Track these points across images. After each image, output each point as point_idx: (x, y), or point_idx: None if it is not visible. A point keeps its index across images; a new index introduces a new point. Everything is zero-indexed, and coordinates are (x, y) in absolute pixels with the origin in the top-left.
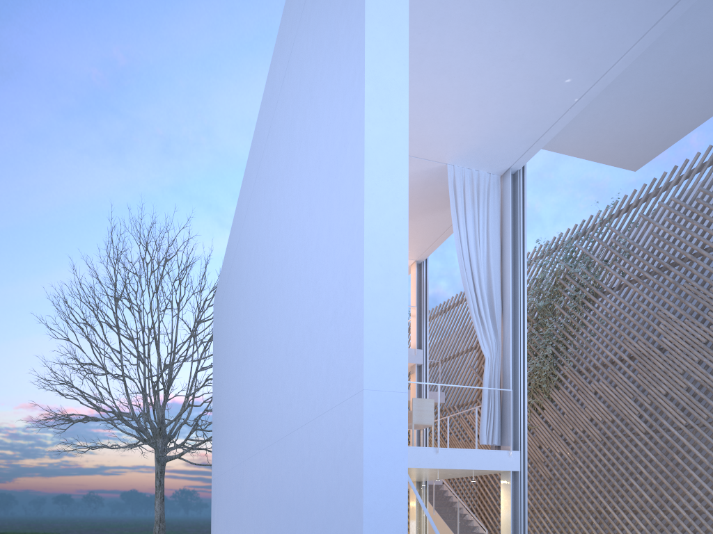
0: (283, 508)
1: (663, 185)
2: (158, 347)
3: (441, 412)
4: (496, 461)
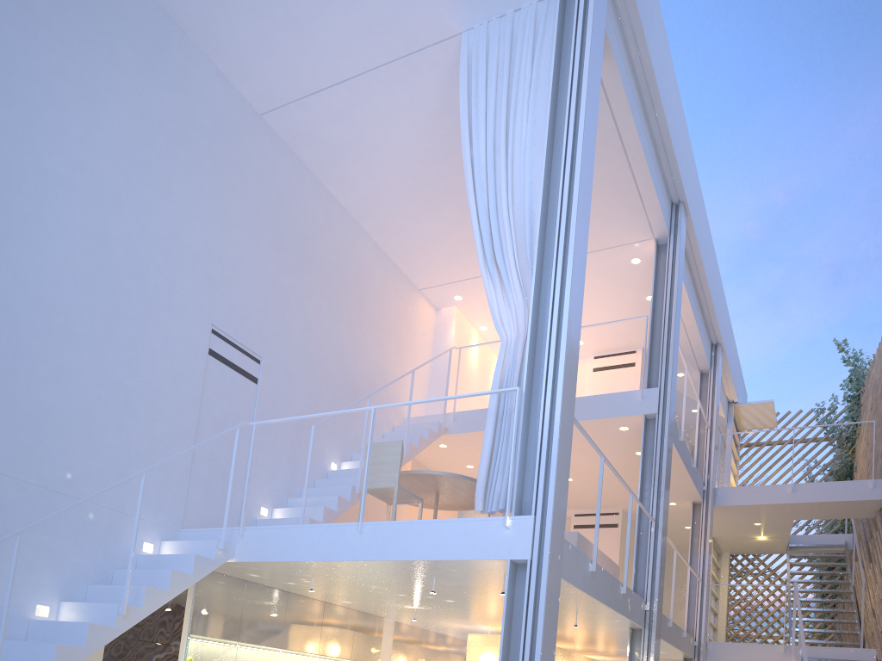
0: None
1: None
2: None
3: (881, 519)
4: (476, 541)
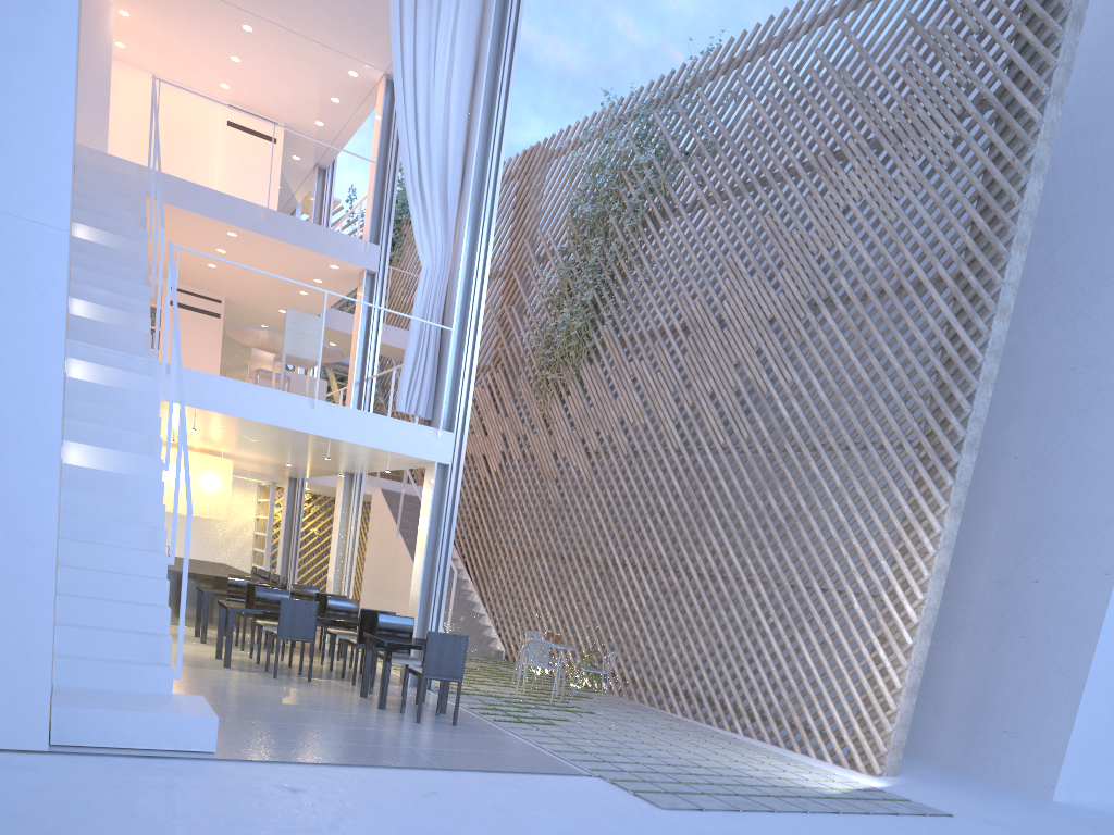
0: None
1: (779, 34)
2: None
3: None
4: (413, 442)
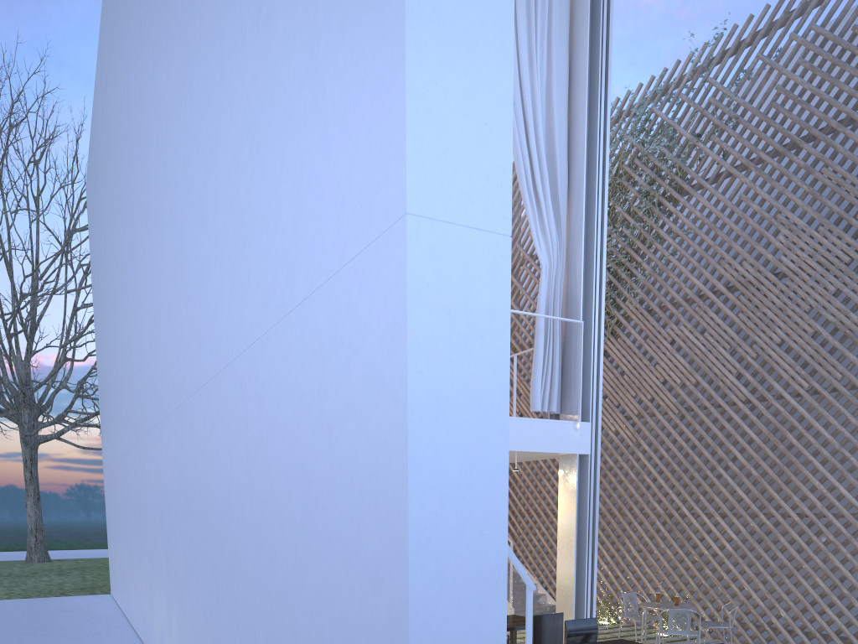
0: (212, 518)
1: (799, 7)
2: (9, 267)
3: None
4: (556, 438)
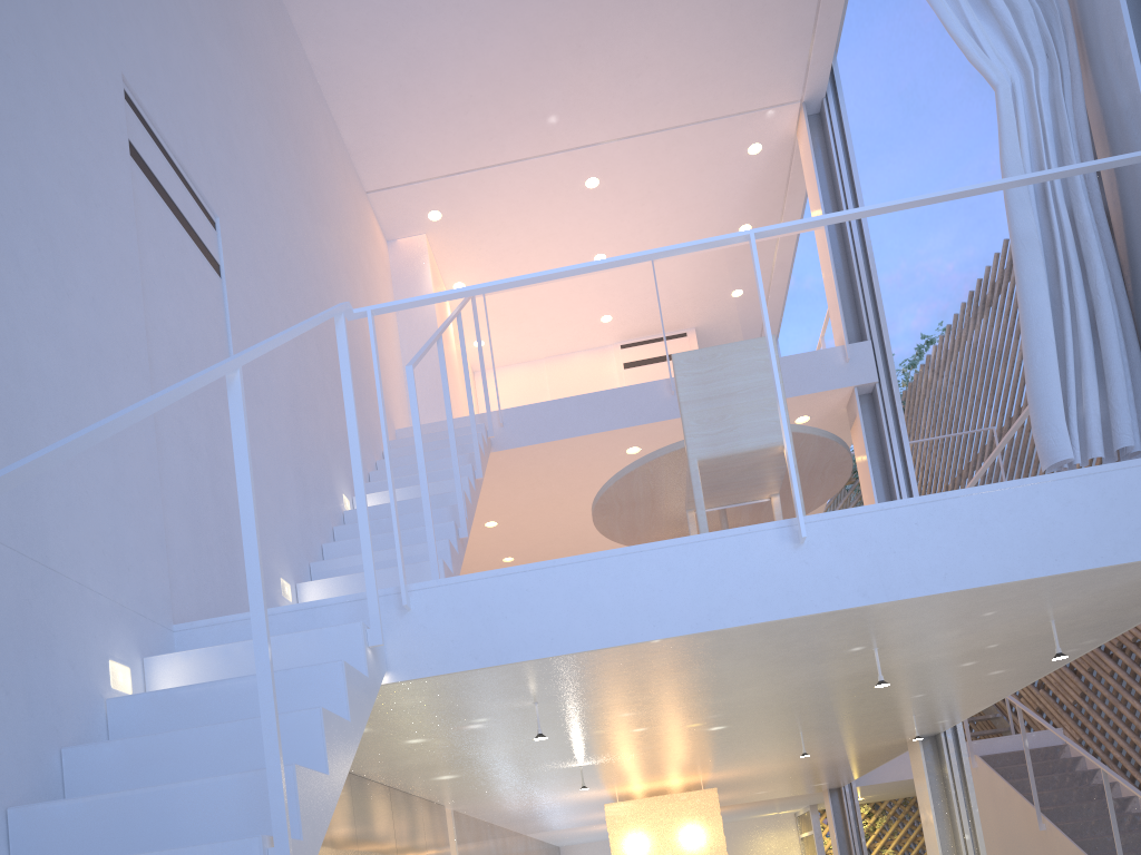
0: None
1: None
2: None
3: None
4: None
